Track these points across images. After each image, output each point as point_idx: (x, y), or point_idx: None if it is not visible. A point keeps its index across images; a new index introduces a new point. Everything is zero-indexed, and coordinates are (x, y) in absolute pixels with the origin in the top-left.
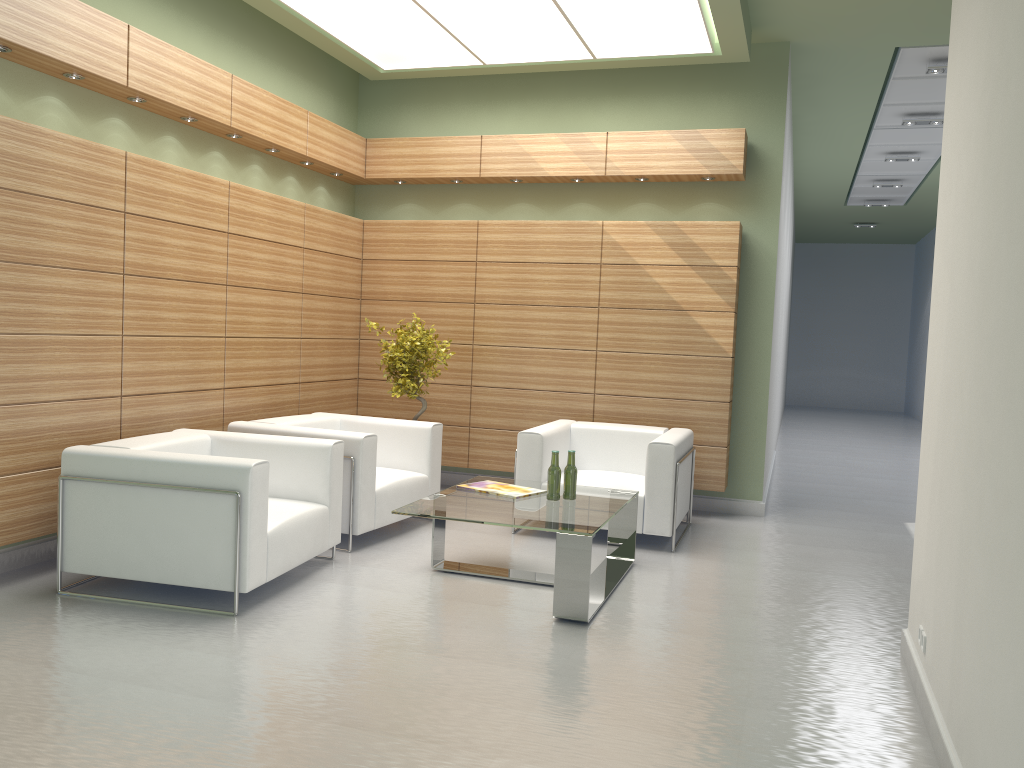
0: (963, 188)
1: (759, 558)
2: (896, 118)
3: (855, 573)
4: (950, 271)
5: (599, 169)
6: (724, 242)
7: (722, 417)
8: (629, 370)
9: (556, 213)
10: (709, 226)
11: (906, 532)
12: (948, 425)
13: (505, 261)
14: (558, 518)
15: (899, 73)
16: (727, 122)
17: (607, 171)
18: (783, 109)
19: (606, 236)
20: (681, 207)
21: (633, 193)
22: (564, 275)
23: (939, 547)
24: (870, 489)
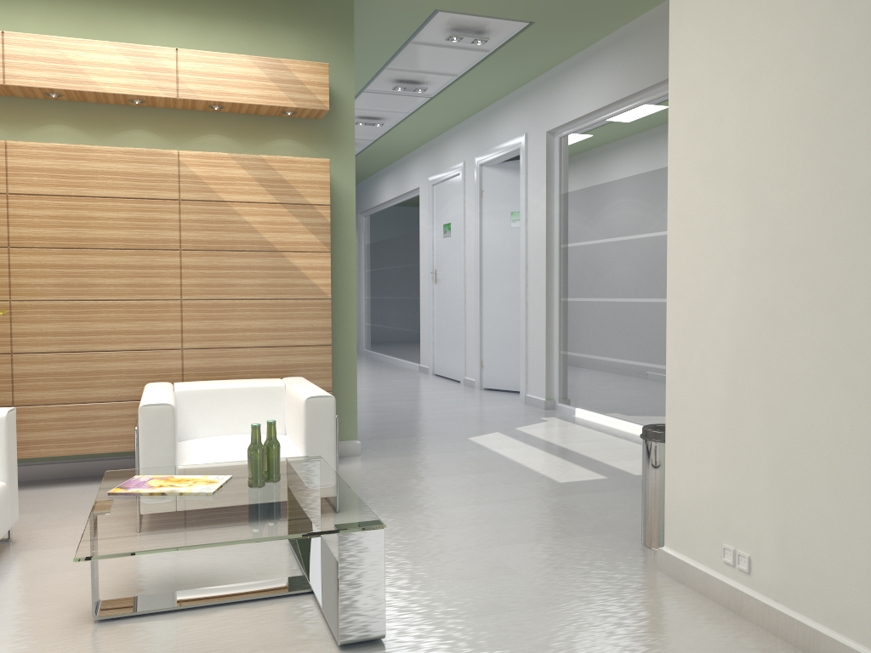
0: (777, 108)
1: (419, 501)
2: (387, 83)
3: (509, 496)
4: (744, 192)
5: (170, 90)
6: (316, 180)
7: (326, 361)
8: (222, 319)
9: (106, 140)
10: (299, 162)
11: (482, 447)
12: (783, 344)
13: (51, 194)
14: (310, 512)
15: (419, 38)
16: (298, 57)
17: (180, 93)
18: (352, 51)
19: (184, 168)
20: (256, 142)
21: (201, 123)
22: (134, 212)
23: (781, 466)
24: (400, 412)
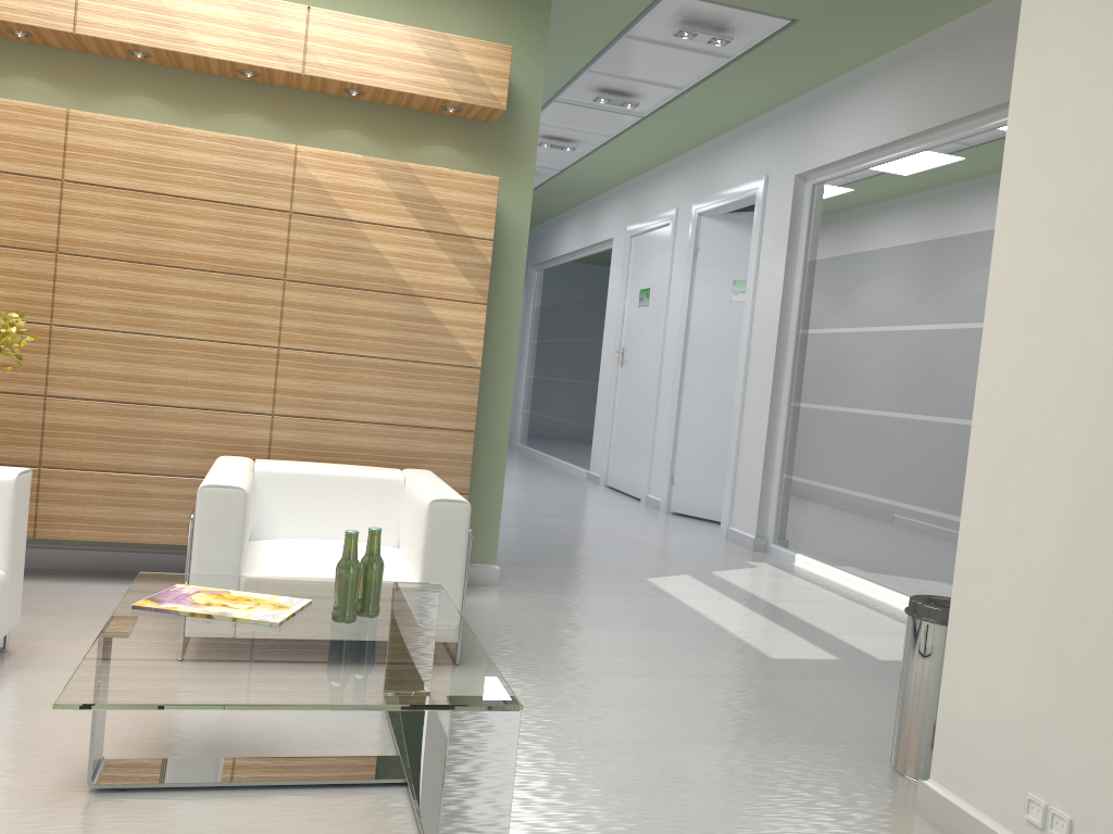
0: None
1: (572, 661)
2: (586, 92)
3: (699, 670)
4: None
5: (294, 62)
6: (477, 204)
7: (464, 452)
8: (331, 380)
9: (203, 123)
10: (458, 178)
11: (665, 593)
12: None
13: (120, 187)
14: (414, 670)
15: (637, 30)
16: (472, 36)
17: (307, 68)
18: (545, 35)
19: (301, 170)
20: (403, 146)
21: (332, 113)
22: (228, 223)
23: None
24: (558, 532)
